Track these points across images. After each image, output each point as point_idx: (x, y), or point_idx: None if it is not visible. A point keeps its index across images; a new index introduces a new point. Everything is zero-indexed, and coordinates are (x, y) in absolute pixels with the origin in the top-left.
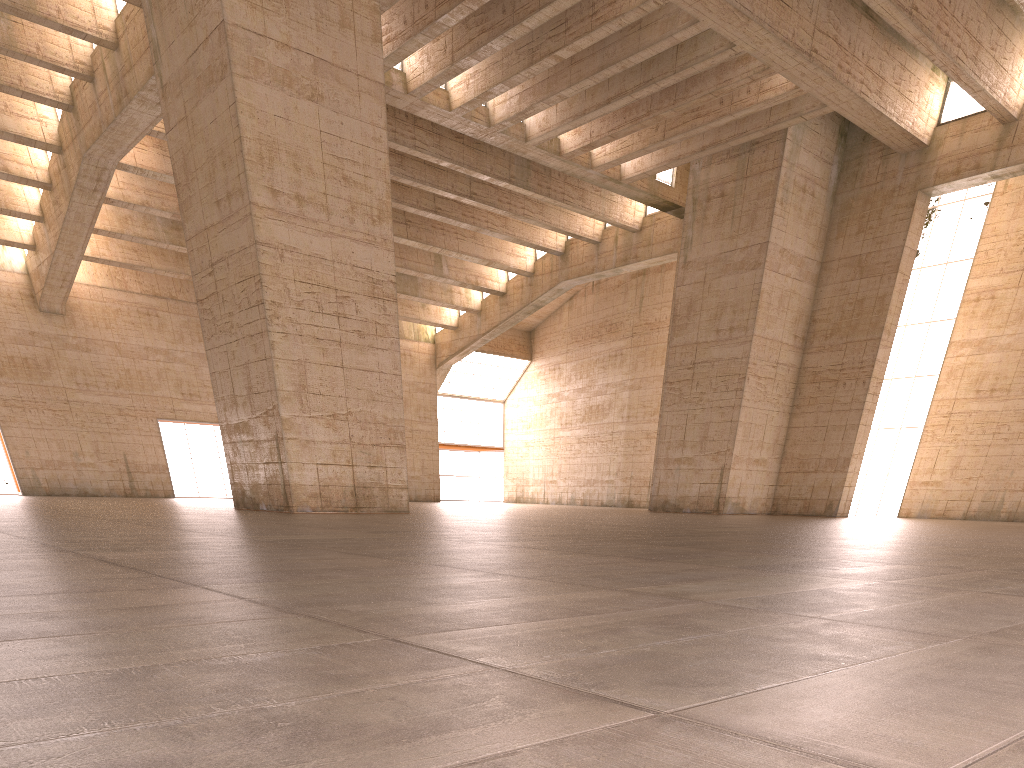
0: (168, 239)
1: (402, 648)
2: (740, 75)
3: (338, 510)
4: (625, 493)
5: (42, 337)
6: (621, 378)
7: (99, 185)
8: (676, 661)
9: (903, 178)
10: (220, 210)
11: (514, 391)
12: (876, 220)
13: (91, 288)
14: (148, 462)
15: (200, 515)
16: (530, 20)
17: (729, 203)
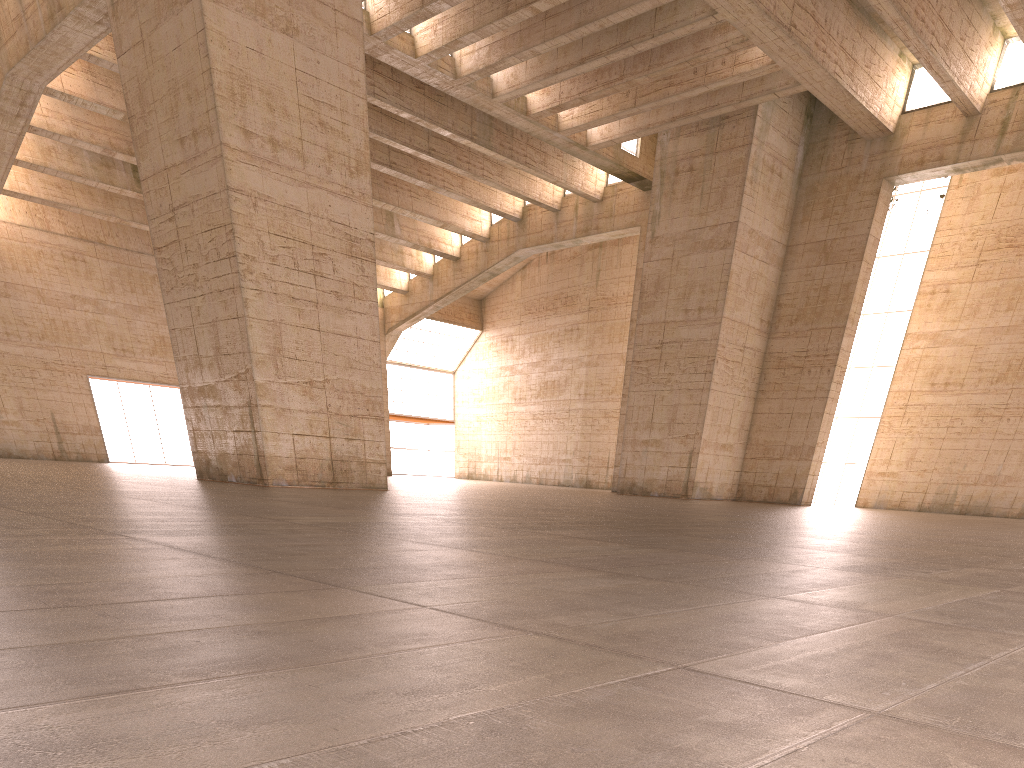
0: (97, 176)
1: (719, 681)
2: (718, 45)
3: (315, 485)
4: (583, 473)
5: None
6: (578, 354)
7: (23, 110)
8: (1023, 700)
9: (868, 165)
10: (184, 149)
11: (464, 362)
12: (841, 206)
13: (9, 226)
14: (79, 423)
15: (176, 487)
16: None
17: (698, 178)
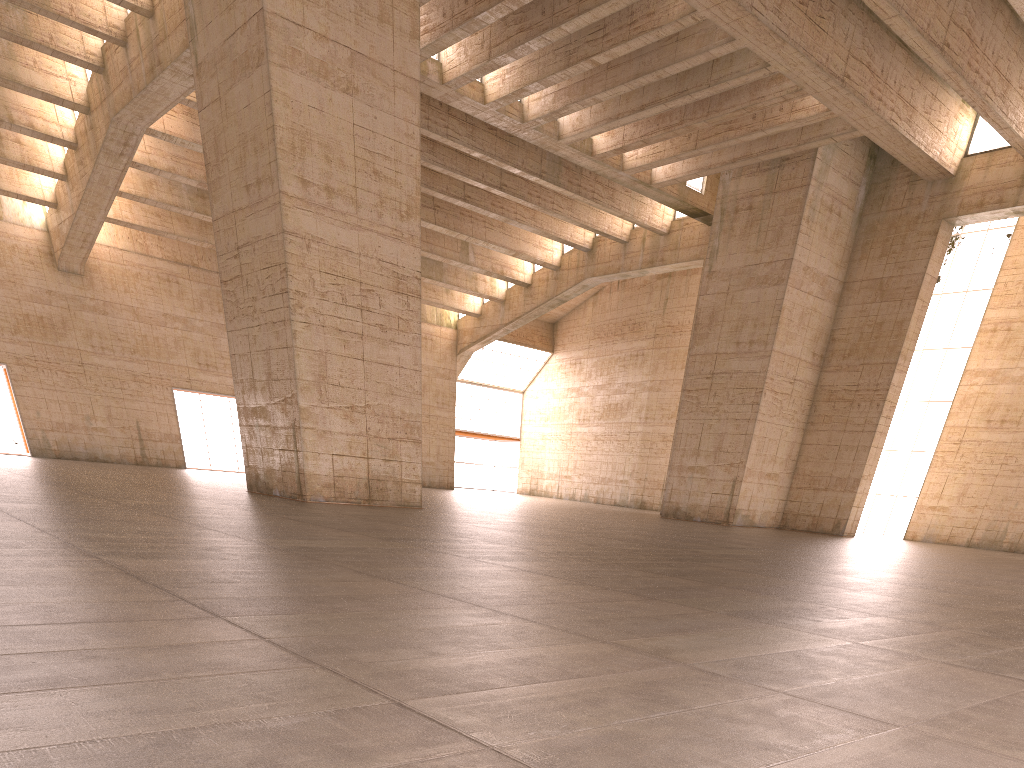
0: (193, 207)
1: (406, 716)
2: (773, 94)
3: (351, 501)
4: (638, 494)
5: (59, 297)
6: (641, 378)
7: (126, 149)
8: (642, 745)
9: (928, 206)
10: (249, 195)
11: (534, 382)
12: (899, 245)
13: (111, 250)
14: (161, 431)
15: (214, 501)
16: (568, 24)
17: (756, 217)
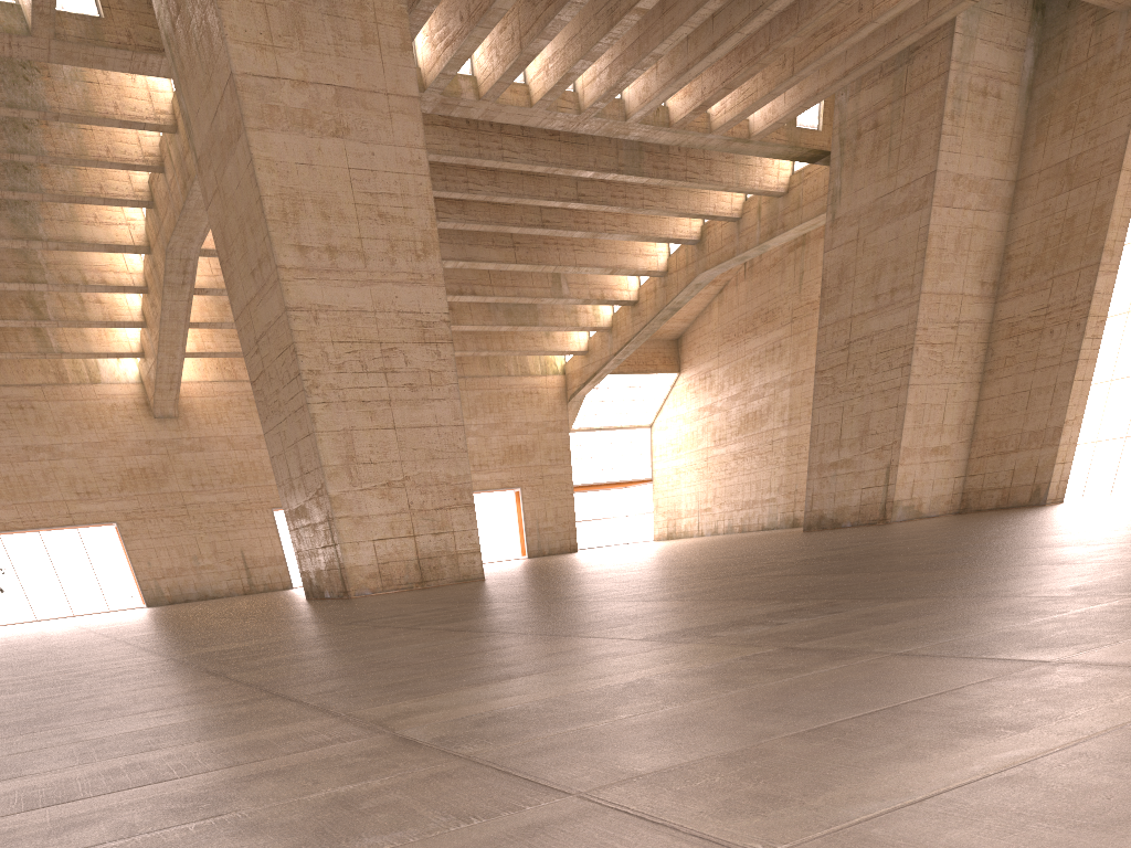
0: None
1: None
2: None
3: (401, 588)
4: (789, 511)
5: (158, 444)
6: (780, 374)
7: (186, 277)
8: None
9: (1125, 43)
10: (255, 281)
11: (661, 411)
12: (1089, 108)
13: (202, 384)
14: (265, 555)
15: (236, 617)
16: None
17: (885, 134)
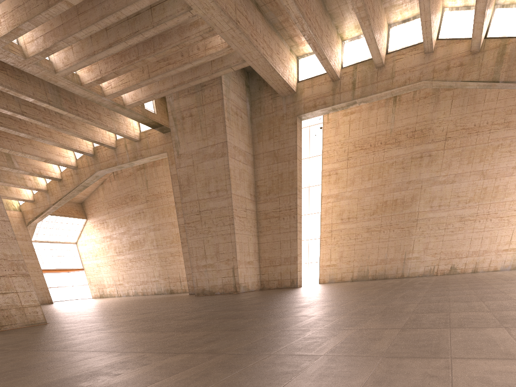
0: None
1: None
2: (195, 34)
3: None
4: (167, 286)
5: None
6: (147, 225)
7: None
8: None
9: (287, 109)
10: None
11: (81, 236)
12: (278, 132)
13: None
14: None
15: None
16: None
17: (197, 120)
